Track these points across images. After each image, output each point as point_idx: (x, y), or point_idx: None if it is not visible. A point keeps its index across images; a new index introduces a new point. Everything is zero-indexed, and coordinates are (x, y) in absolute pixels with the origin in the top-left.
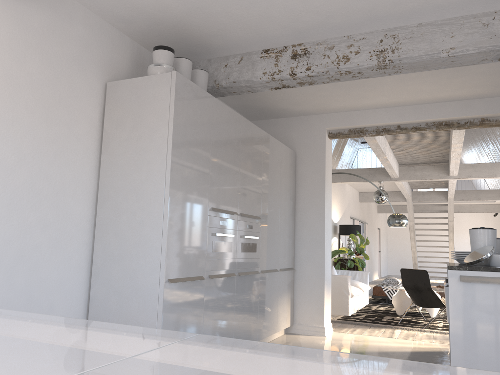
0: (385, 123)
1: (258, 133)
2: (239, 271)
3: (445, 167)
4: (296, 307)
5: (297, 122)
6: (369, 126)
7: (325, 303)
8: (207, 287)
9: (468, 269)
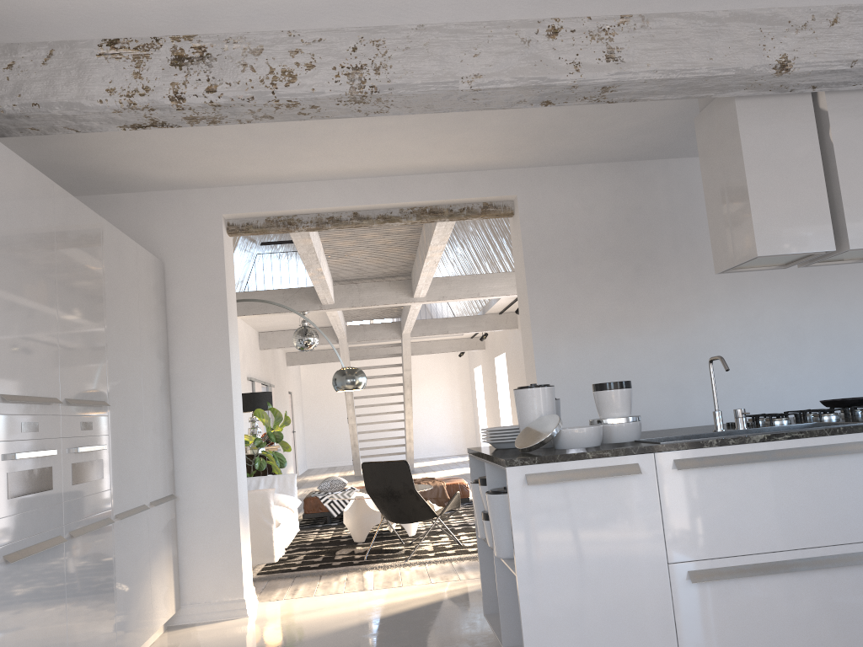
0: (334, 207)
1: (90, 221)
2: (72, 528)
3: (406, 284)
4: (185, 571)
5: (162, 202)
6: (304, 213)
7: (243, 552)
8: (2, 585)
9: (537, 462)
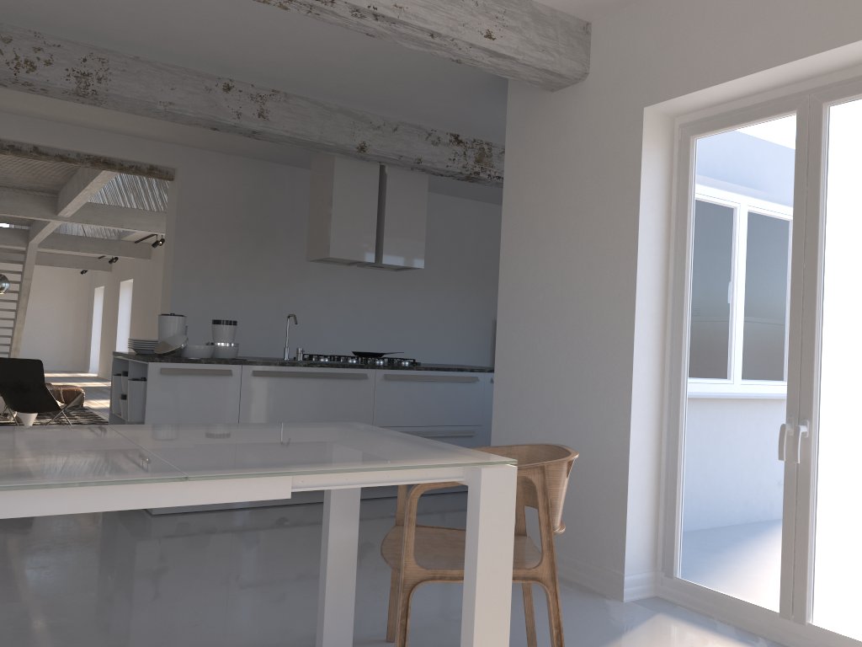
0: (18, 139)
1: None
2: None
3: (51, 201)
4: None
5: None
6: None
7: None
8: None
9: (170, 361)
